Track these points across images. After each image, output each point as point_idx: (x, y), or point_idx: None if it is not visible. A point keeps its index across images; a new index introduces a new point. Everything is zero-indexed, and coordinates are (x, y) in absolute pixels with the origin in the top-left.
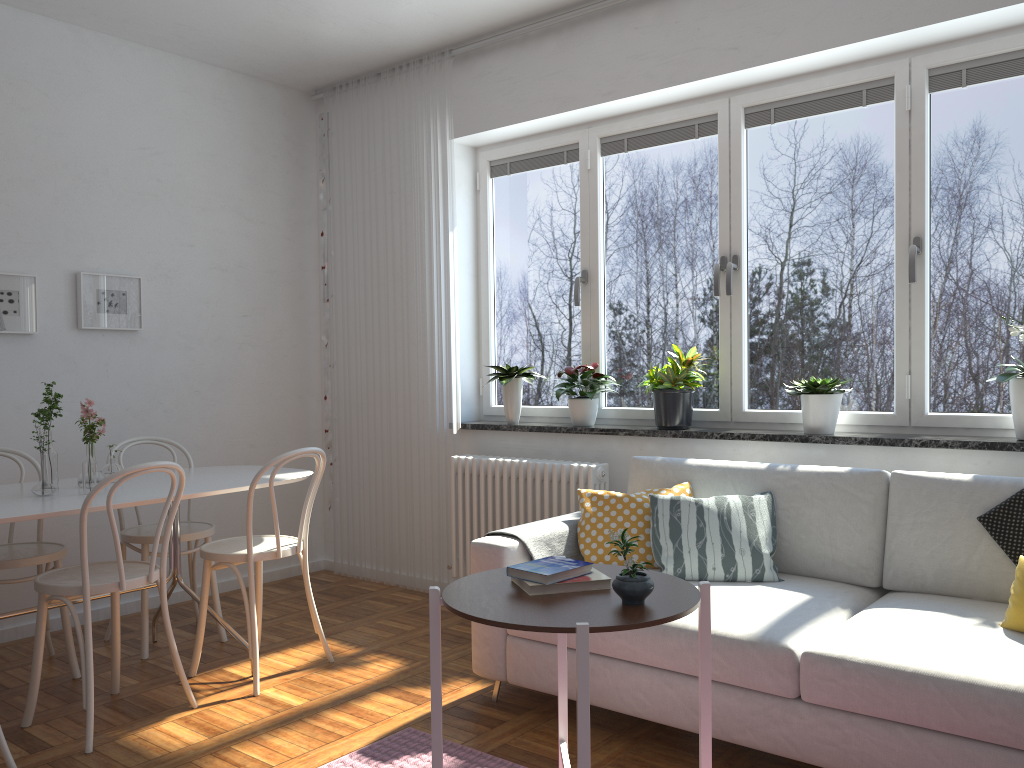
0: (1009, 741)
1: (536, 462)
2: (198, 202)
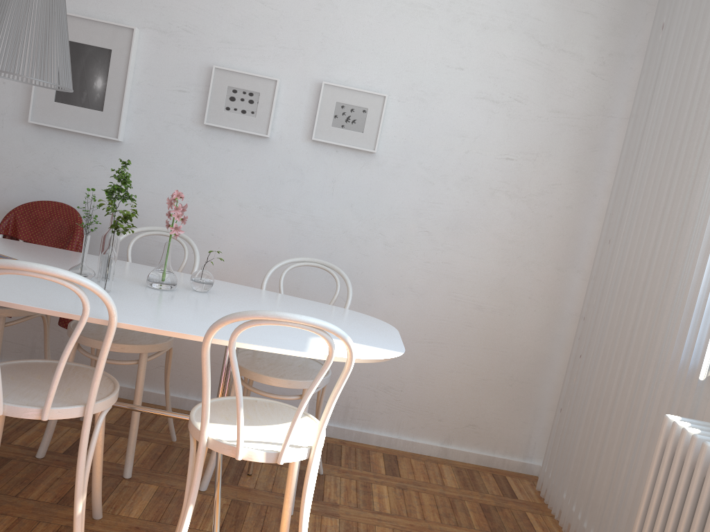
0: None
1: None
2: (480, 19)
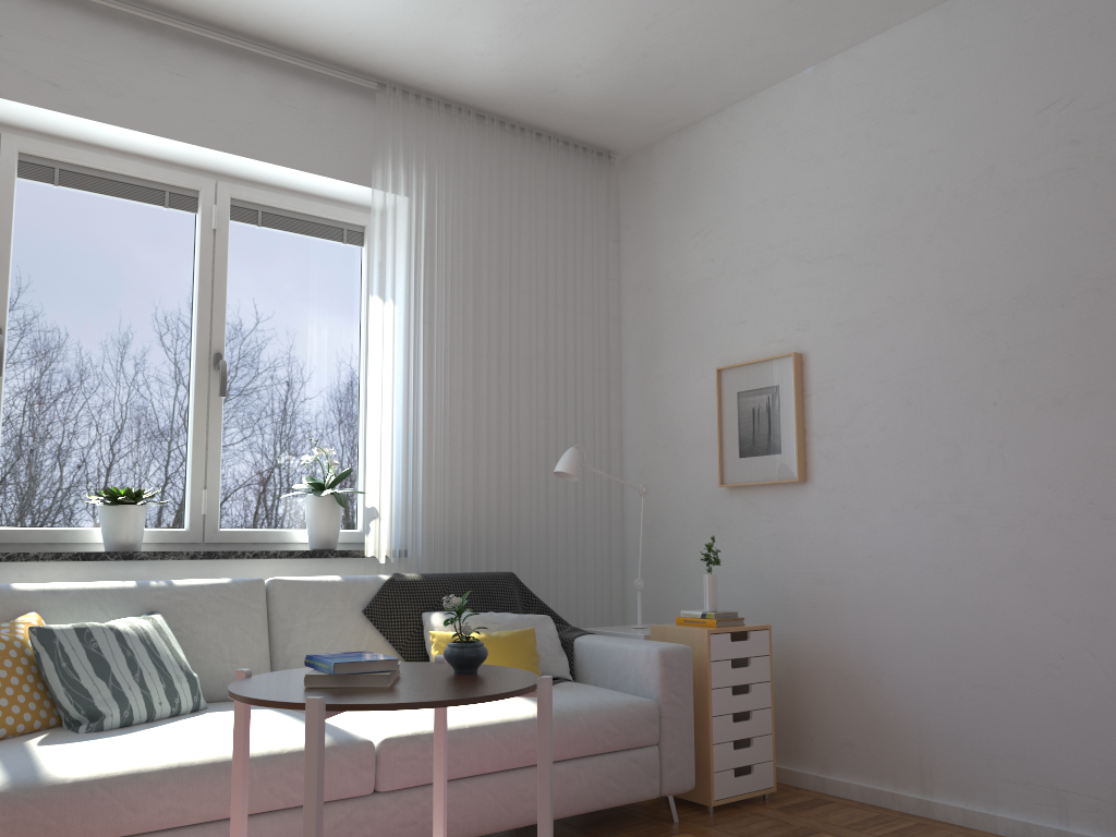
0: (535, 759)
1: None
2: None
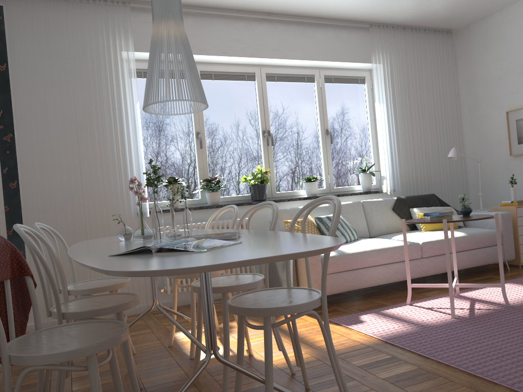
0: (464, 248)
1: (219, 221)
2: None
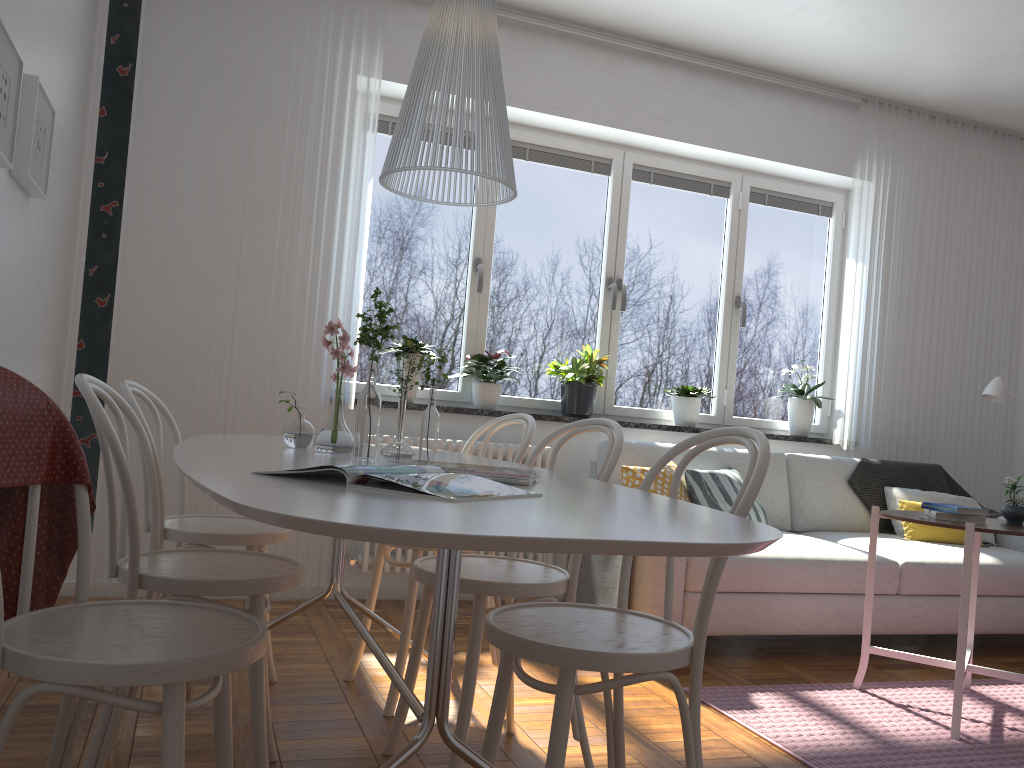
0: (992, 591)
1: (490, 443)
2: (67, 14)
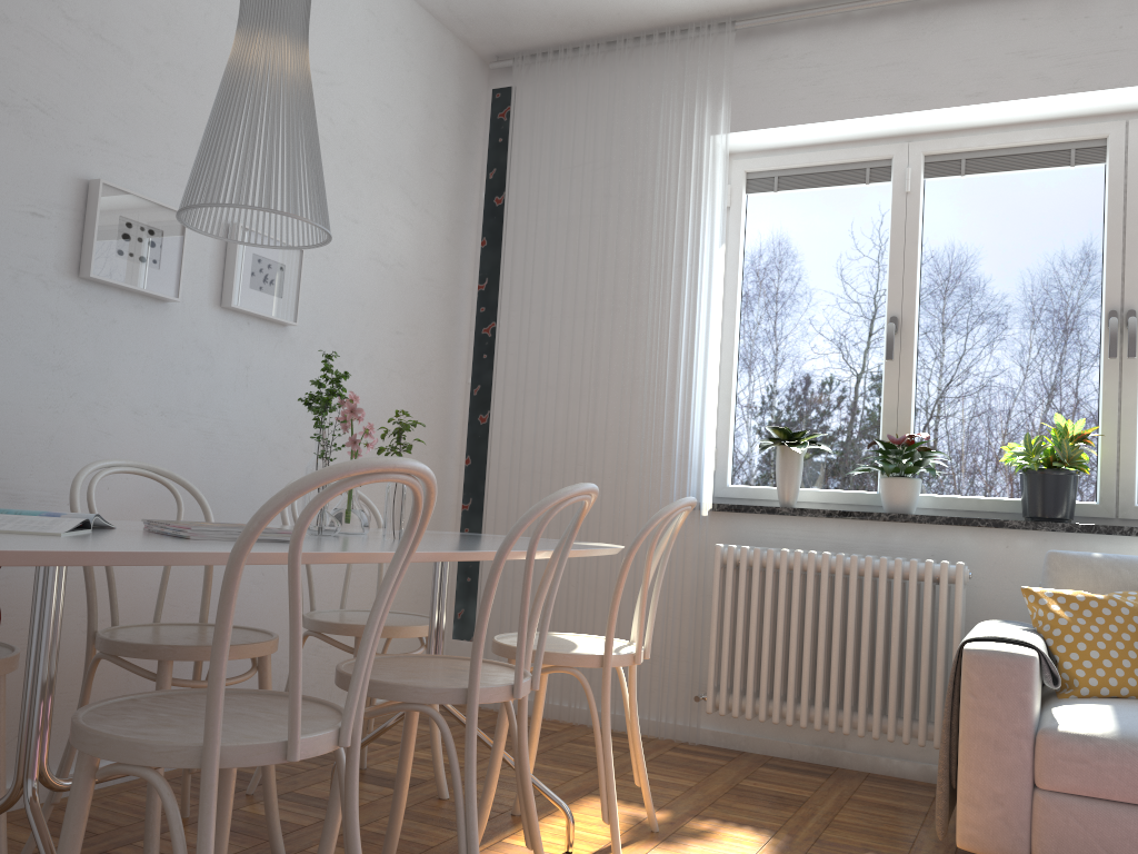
0: None
1: (867, 556)
2: (367, 164)
